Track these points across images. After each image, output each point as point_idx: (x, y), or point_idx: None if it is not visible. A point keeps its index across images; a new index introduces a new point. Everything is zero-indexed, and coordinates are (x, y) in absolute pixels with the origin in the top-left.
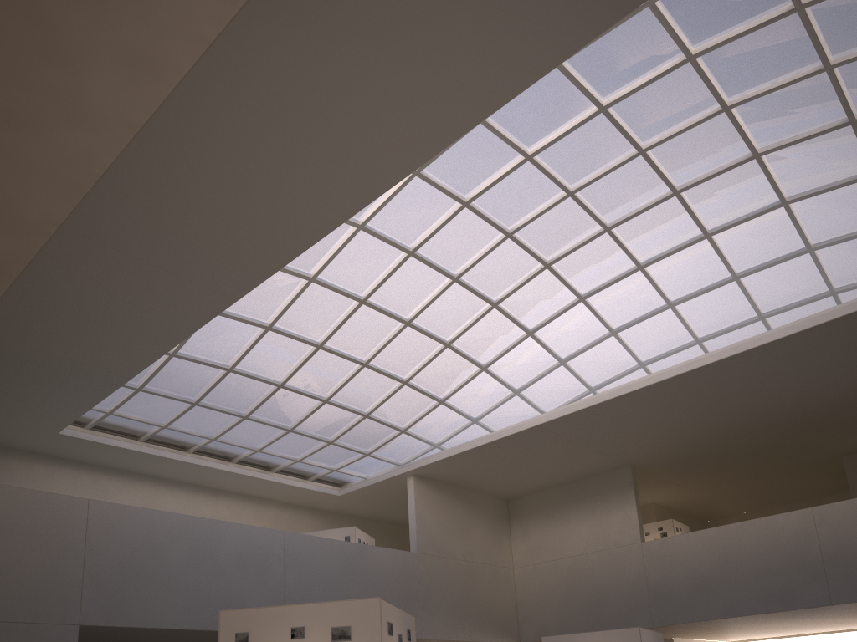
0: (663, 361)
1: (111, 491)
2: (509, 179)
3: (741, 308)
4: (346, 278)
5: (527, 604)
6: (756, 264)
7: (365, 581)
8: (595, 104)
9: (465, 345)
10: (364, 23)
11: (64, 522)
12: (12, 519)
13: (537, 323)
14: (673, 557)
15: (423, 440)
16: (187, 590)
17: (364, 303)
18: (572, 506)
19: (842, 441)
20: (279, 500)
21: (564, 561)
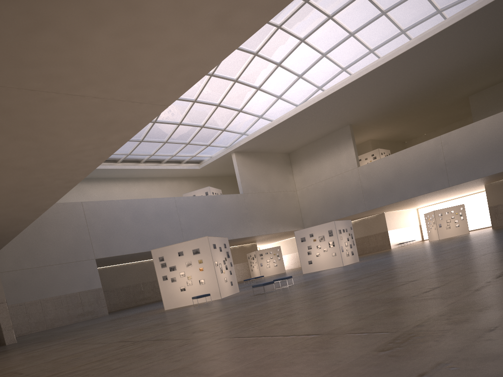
0: (355, 65)
1: (87, 190)
2: None
3: (391, 29)
4: None
5: (305, 208)
6: (393, 3)
7: (219, 213)
8: None
9: (245, 79)
10: None
11: (74, 215)
12: (53, 218)
13: (281, 58)
14: (373, 173)
15: (235, 132)
16: (136, 235)
17: None
18: (321, 152)
19: (464, 89)
20: (170, 176)
21: (321, 183)
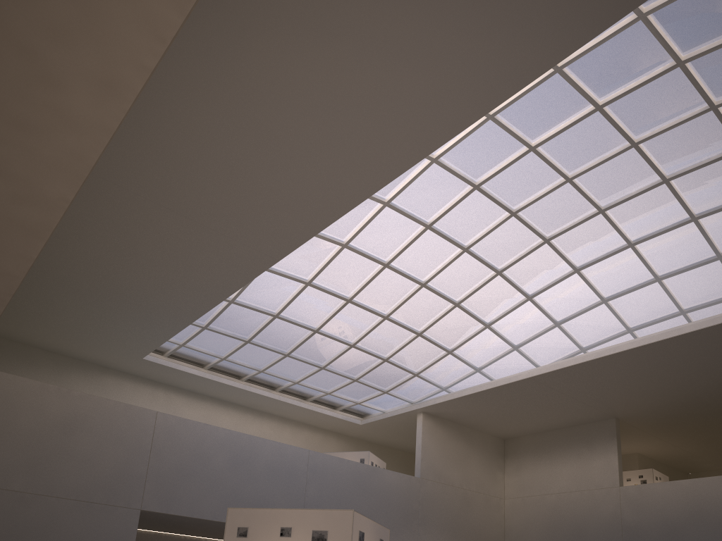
0: (649, 328)
1: (180, 407)
2: (514, 166)
3: None
4: (372, 246)
5: (514, 531)
6: None
7: (373, 497)
8: (592, 103)
9: (472, 305)
10: (380, 40)
11: (136, 428)
12: (98, 422)
13: (536, 290)
14: (647, 503)
15: (432, 383)
16: (226, 490)
17: (387, 267)
18: (560, 449)
19: None
20: (312, 424)
21: (549, 497)
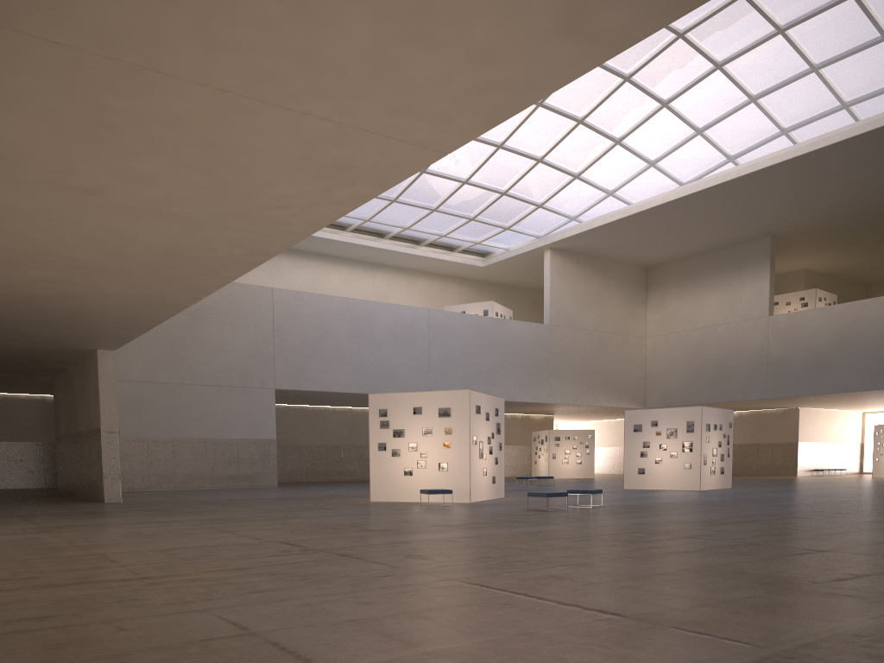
0: (807, 127)
1: (286, 270)
2: None
3: None
4: None
5: (655, 373)
6: None
7: (499, 352)
8: None
9: (598, 120)
10: None
11: (256, 308)
12: (220, 307)
13: (672, 94)
14: (796, 333)
15: (559, 213)
16: (351, 361)
17: None
18: (707, 277)
19: None
20: (429, 271)
21: (693, 332)
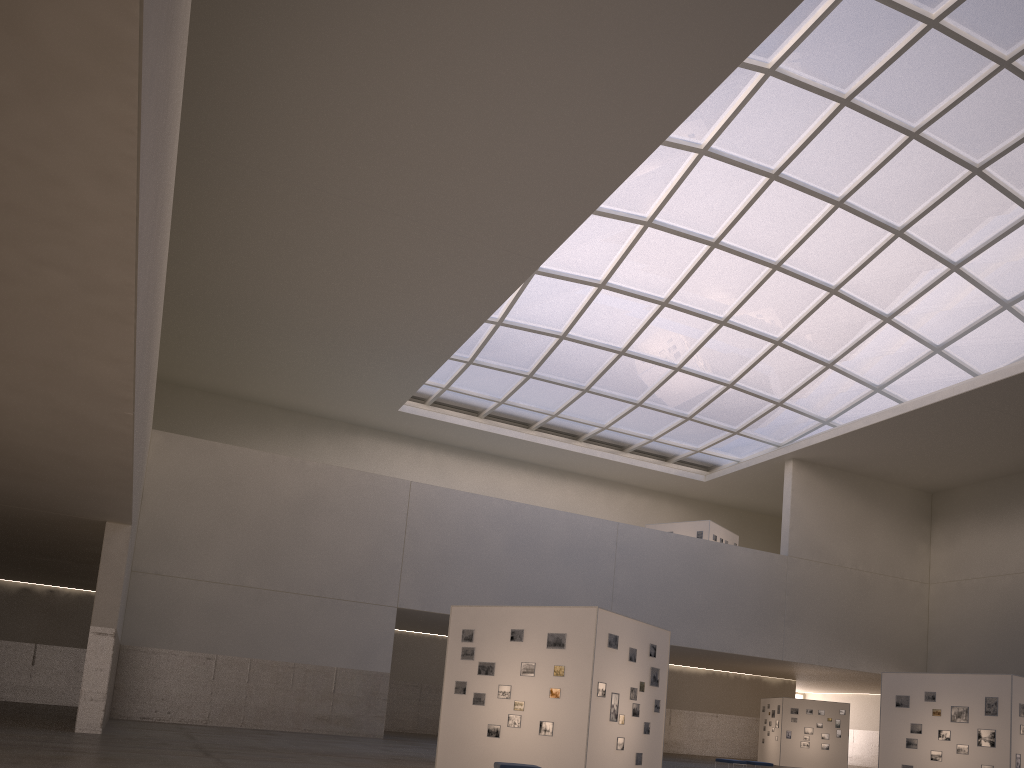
0: None
1: (453, 472)
2: (906, 58)
3: None
4: (690, 218)
5: (942, 632)
6: None
7: (713, 586)
8: None
9: (859, 290)
10: None
11: (386, 504)
12: (339, 500)
13: (966, 253)
14: None
15: (806, 414)
16: (504, 581)
17: (716, 247)
18: (1021, 505)
19: None
20: (635, 485)
21: (1000, 579)
